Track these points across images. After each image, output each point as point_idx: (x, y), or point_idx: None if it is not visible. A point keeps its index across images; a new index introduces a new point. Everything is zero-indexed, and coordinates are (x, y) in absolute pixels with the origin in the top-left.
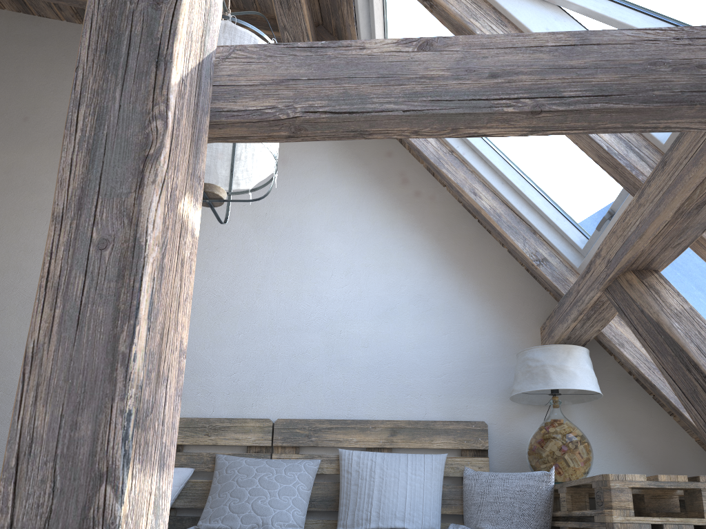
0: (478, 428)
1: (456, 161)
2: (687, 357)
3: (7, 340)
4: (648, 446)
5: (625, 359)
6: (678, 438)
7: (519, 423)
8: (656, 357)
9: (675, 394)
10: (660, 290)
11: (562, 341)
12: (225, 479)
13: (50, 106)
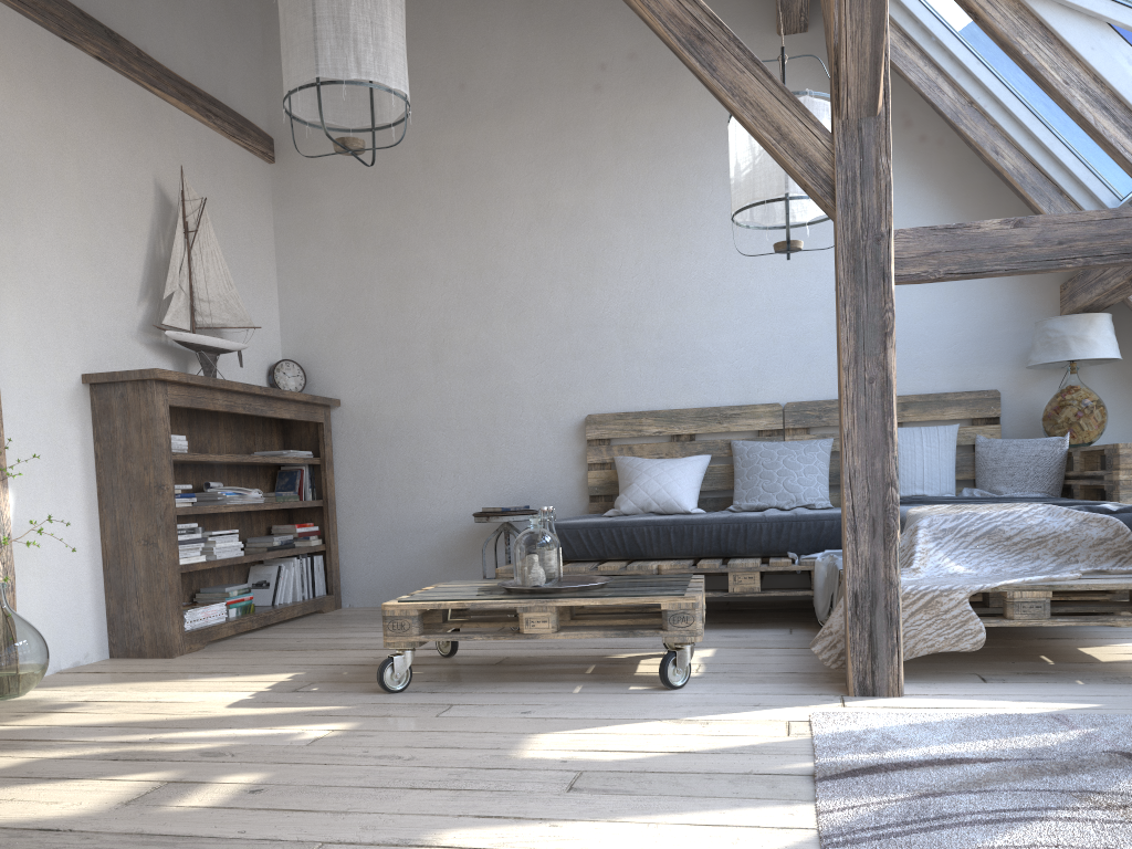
0: (991, 396)
1: (976, 115)
2: None
3: (501, 344)
4: None
5: None
6: None
7: (1032, 388)
8: None
9: None
10: None
11: (1084, 307)
12: (749, 463)
13: (486, 67)
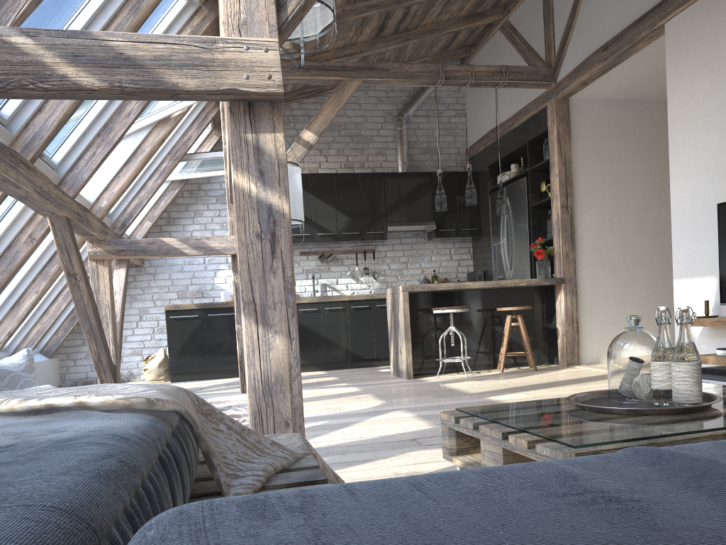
0: None
1: None
2: None
3: None
4: None
5: None
6: None
7: None
8: None
9: None
10: None
11: None
12: None
13: None
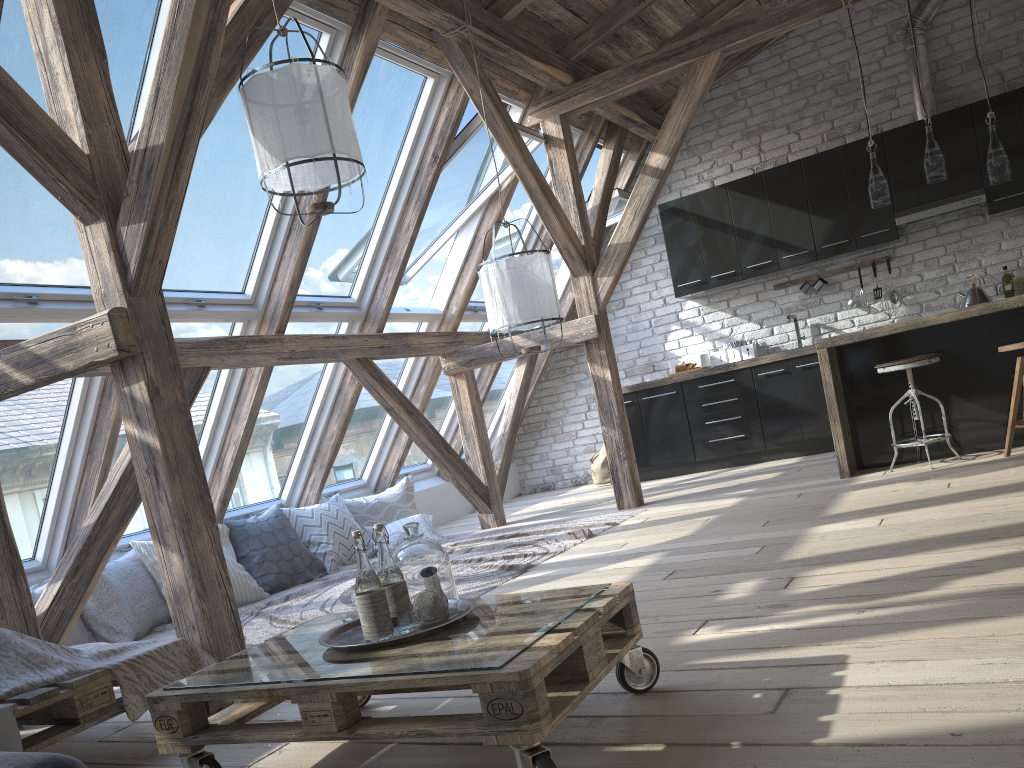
0: None
1: None
2: None
3: None
4: None
5: None
6: None
7: None
8: None
9: None
10: None
11: None
12: None
13: None
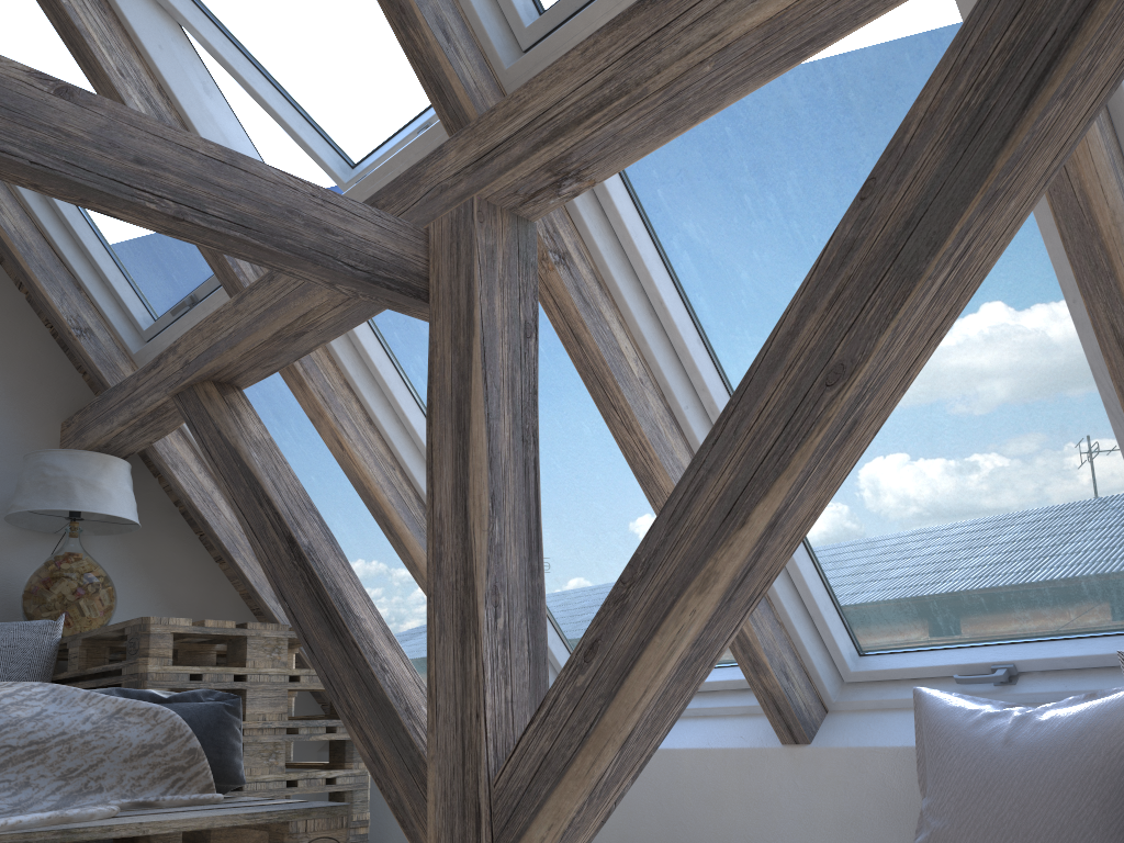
0: None
1: None
2: (261, 490)
3: None
4: (185, 598)
5: (177, 484)
6: (222, 590)
7: (11, 555)
8: (227, 487)
9: (242, 528)
10: (242, 412)
11: (98, 448)
12: None
13: None
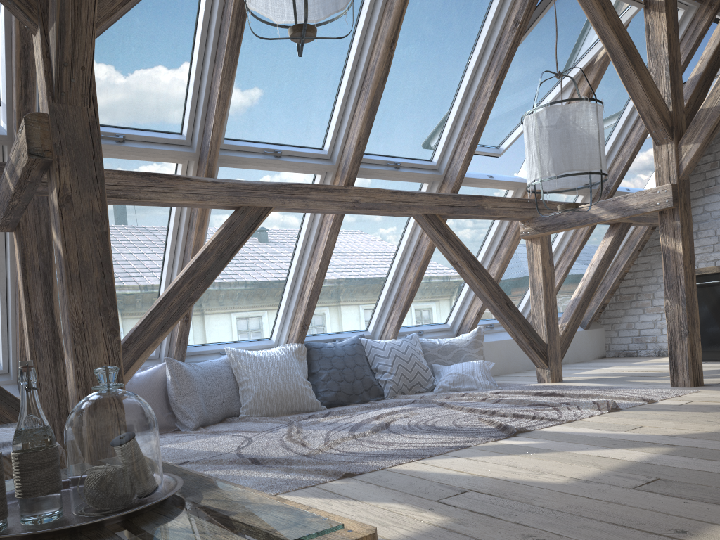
0: None
1: None
2: None
3: None
4: None
5: None
6: None
7: None
8: None
9: None
10: None
11: None
12: None
13: None
